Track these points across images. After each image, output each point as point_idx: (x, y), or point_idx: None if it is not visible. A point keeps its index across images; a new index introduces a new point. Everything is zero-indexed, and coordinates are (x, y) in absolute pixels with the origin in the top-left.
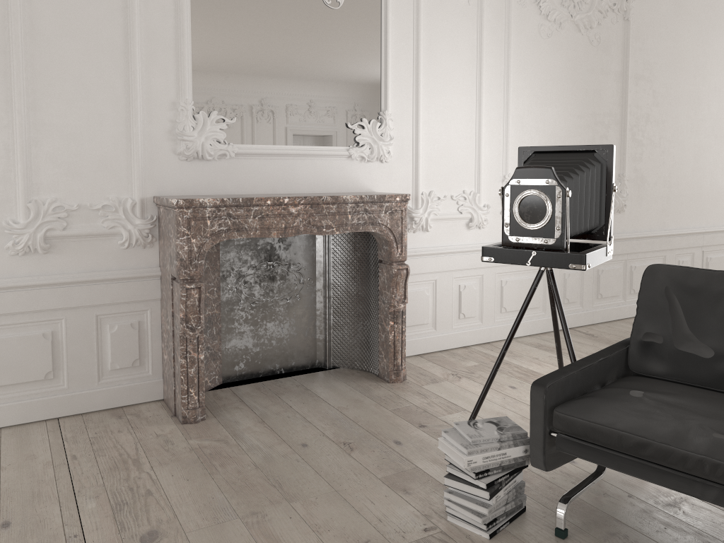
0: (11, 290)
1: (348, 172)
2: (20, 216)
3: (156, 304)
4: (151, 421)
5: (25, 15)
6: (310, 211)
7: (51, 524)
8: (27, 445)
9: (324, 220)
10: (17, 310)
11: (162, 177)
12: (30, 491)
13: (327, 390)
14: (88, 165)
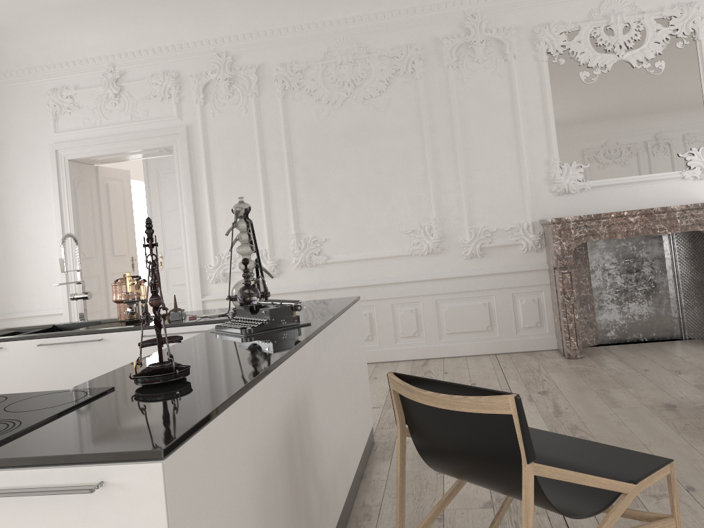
0: (465, 278)
1: (683, 190)
2: (466, 237)
3: (547, 287)
4: (548, 357)
5: (461, 128)
6: (645, 219)
7: (494, 385)
8: (480, 362)
9: (657, 224)
10: (469, 289)
11: (544, 207)
12: (483, 376)
13: (677, 349)
14: (499, 205)
